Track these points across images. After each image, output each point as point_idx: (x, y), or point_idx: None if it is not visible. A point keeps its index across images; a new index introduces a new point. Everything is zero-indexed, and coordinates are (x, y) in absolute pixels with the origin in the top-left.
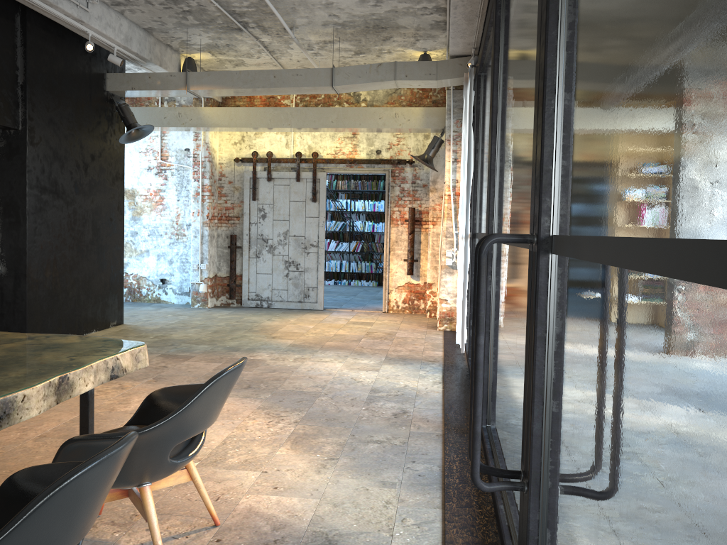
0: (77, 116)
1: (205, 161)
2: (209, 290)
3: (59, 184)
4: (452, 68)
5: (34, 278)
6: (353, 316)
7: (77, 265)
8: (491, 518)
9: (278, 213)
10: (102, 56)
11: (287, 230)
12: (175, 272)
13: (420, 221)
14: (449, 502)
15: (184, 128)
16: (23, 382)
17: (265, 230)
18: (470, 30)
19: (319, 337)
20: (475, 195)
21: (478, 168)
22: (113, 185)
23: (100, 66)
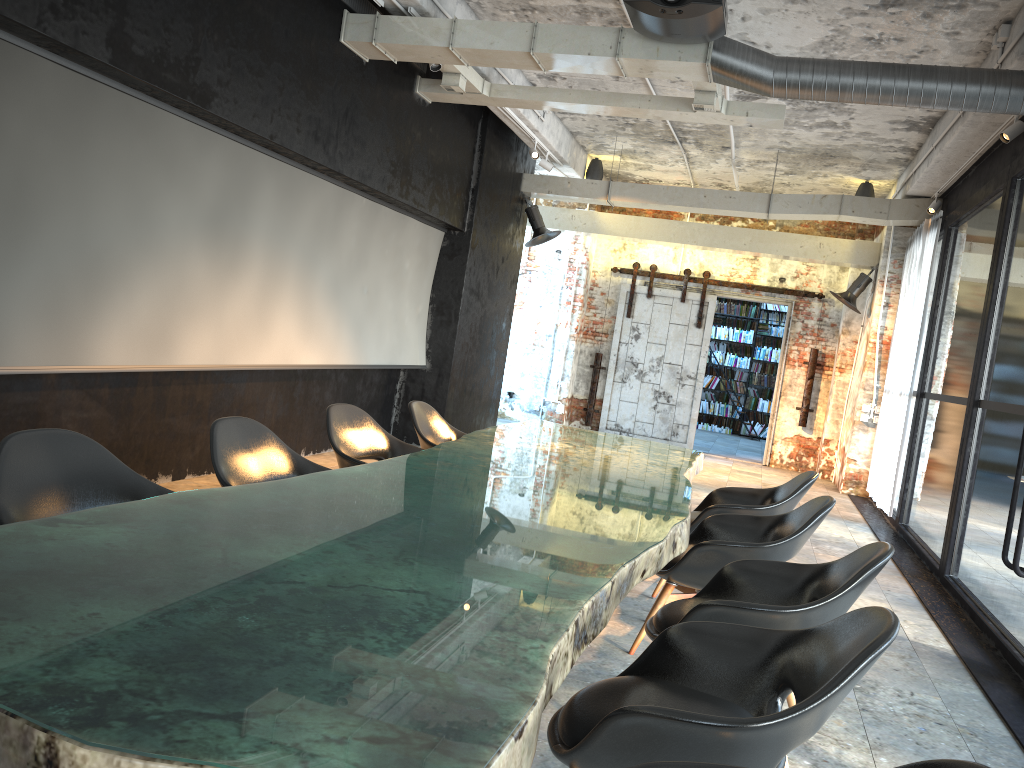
0: (500, 218)
1: (581, 267)
2: (565, 412)
3: (480, 286)
4: (907, 209)
5: (454, 378)
6: (732, 464)
7: (478, 369)
8: (978, 632)
9: (654, 336)
10: (523, 156)
11: (662, 356)
12: (525, 387)
13: (822, 365)
14: (937, 618)
15: (575, 232)
16: (681, 463)
17: (636, 352)
18: (942, 179)
19: (714, 480)
20: (928, 353)
21: (935, 325)
22: (510, 289)
23: (520, 166)
